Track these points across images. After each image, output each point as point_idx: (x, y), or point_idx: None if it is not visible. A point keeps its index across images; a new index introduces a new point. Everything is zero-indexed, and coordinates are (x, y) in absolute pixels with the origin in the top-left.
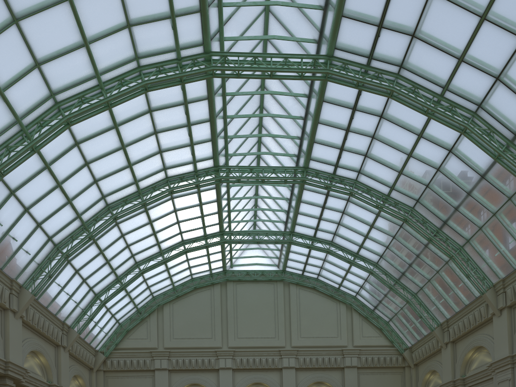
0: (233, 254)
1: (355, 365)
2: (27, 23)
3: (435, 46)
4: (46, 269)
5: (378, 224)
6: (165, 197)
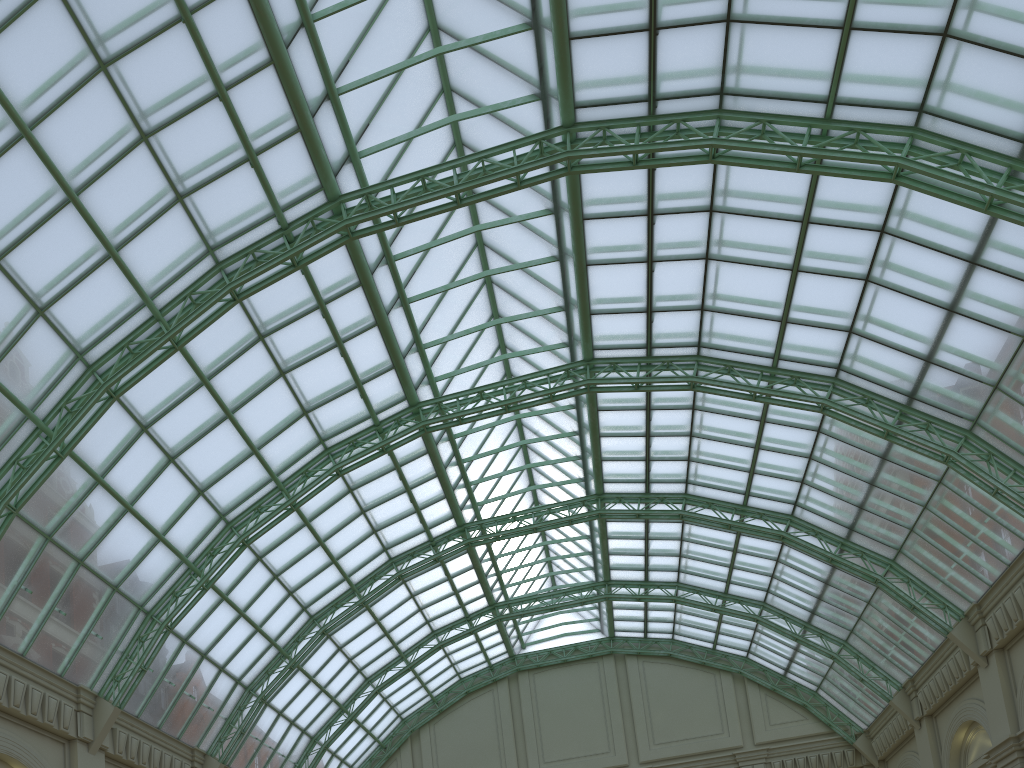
0: (521, 629)
1: None
2: (185, 456)
3: (739, 313)
4: (237, 722)
5: (744, 547)
6: (391, 586)
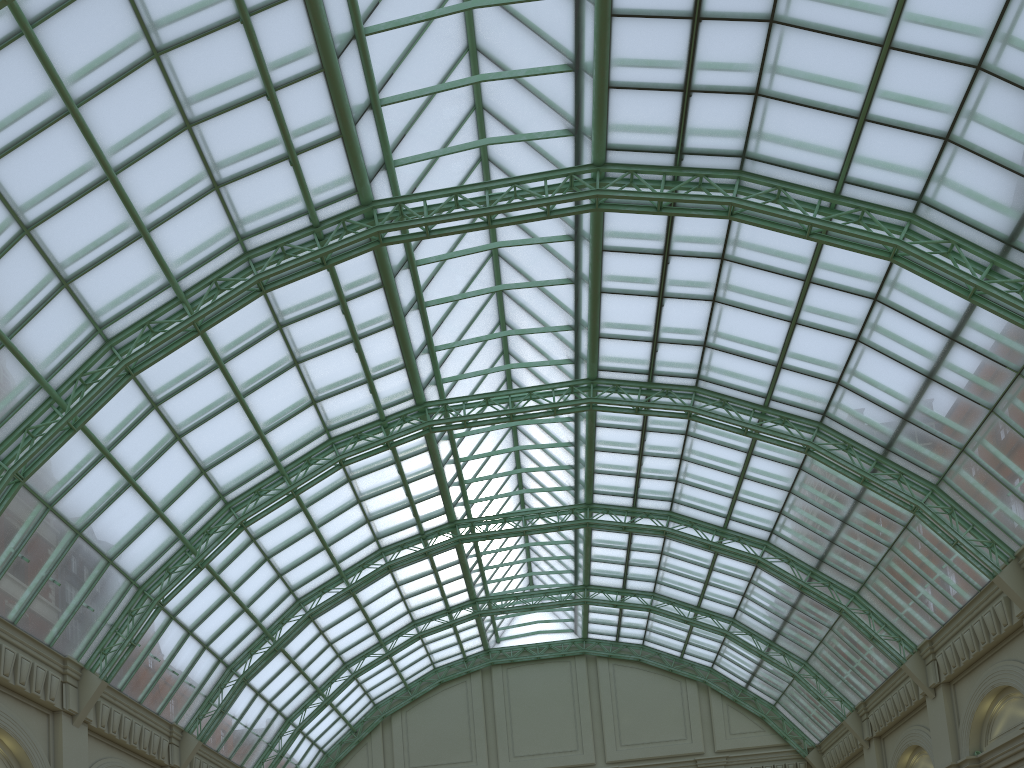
0: (497, 623)
1: None
2: (192, 435)
3: (738, 354)
4: (216, 700)
5: (720, 566)
6: (379, 576)
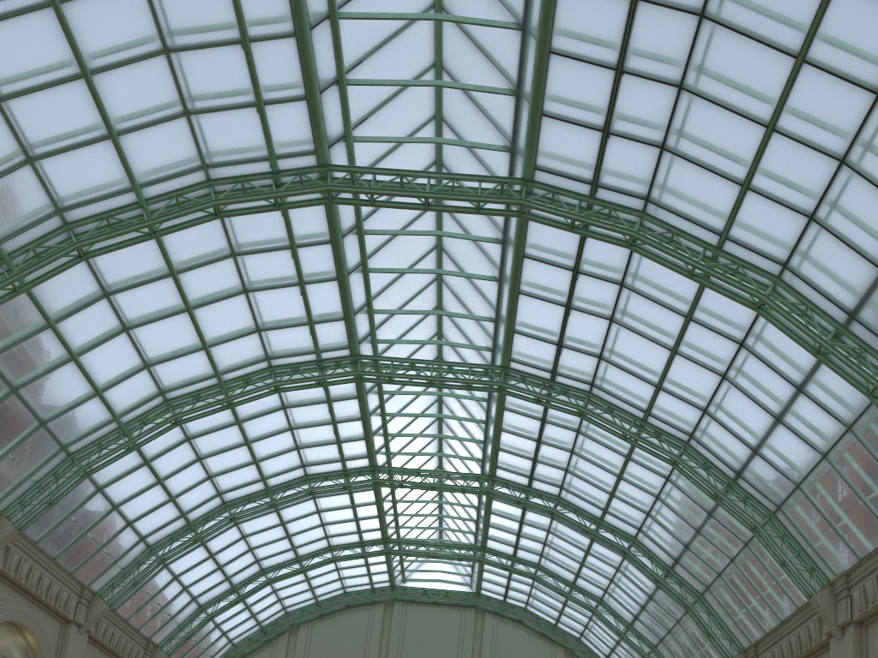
0: (405, 566)
1: None
2: (139, 331)
3: (626, 370)
4: (132, 574)
5: (594, 551)
6: (301, 498)
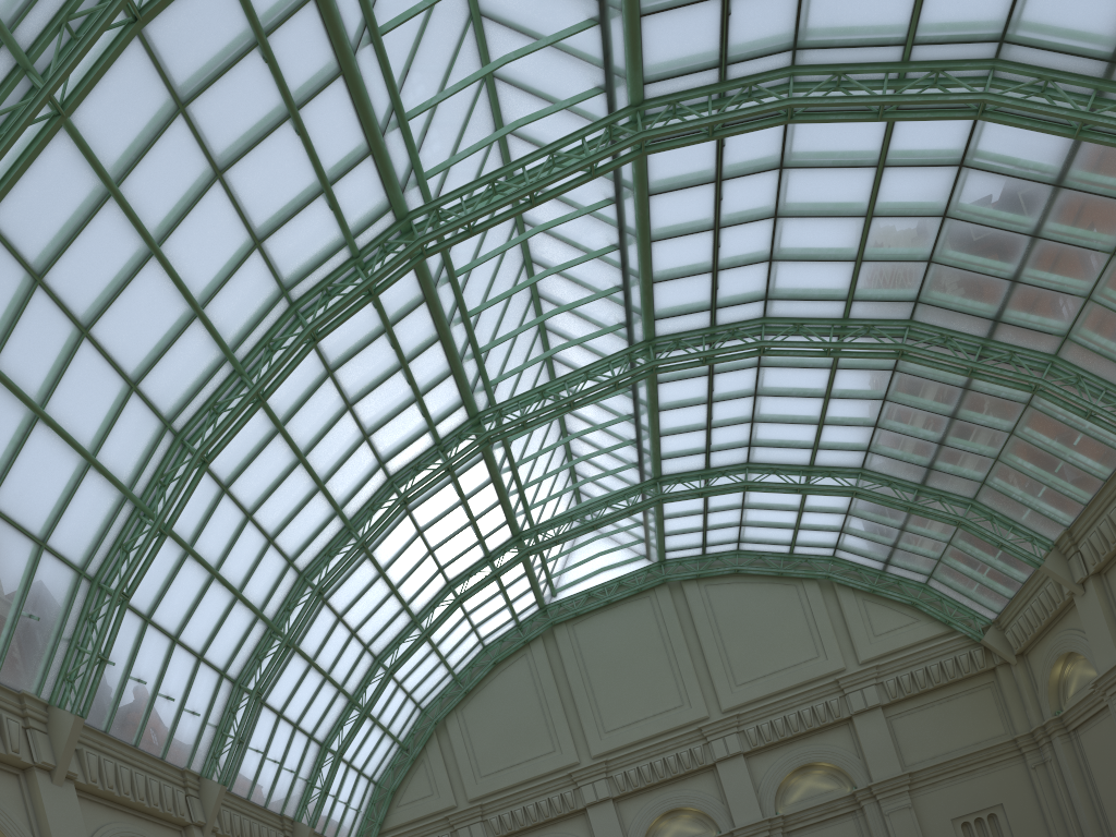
0: (550, 569)
1: (875, 704)
2: (103, 326)
3: None
4: (231, 731)
5: (840, 387)
6: (396, 515)
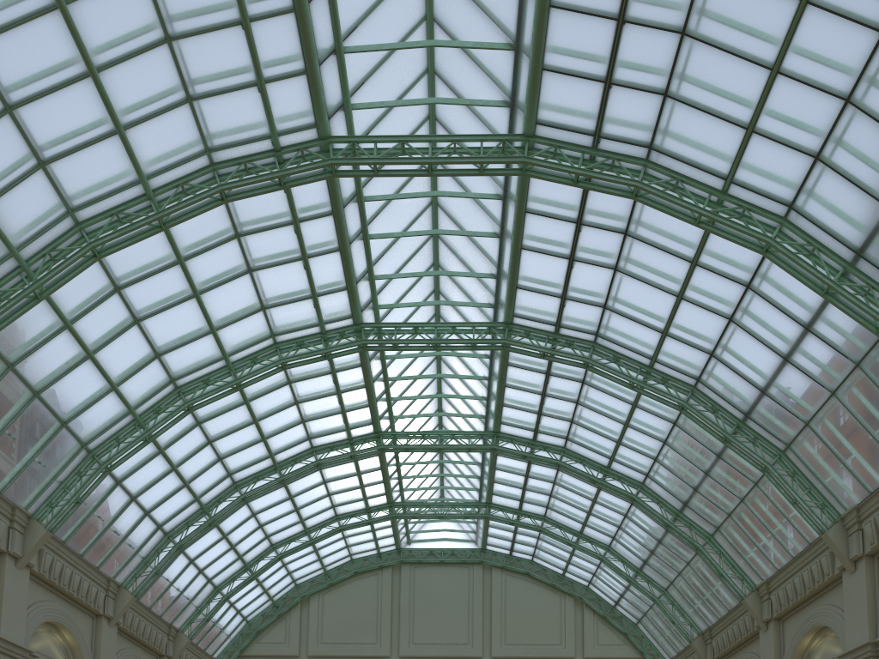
0: (410, 527)
1: None
2: (150, 321)
3: (632, 318)
4: (152, 563)
5: (601, 500)
6: (309, 471)
